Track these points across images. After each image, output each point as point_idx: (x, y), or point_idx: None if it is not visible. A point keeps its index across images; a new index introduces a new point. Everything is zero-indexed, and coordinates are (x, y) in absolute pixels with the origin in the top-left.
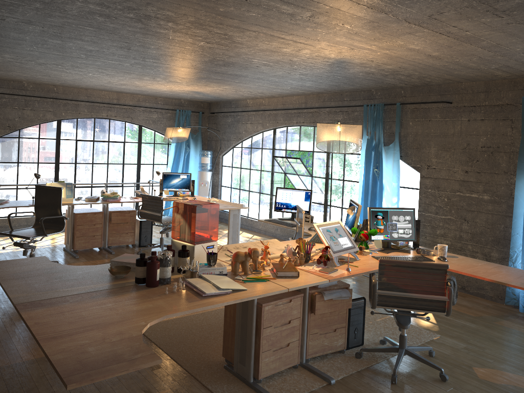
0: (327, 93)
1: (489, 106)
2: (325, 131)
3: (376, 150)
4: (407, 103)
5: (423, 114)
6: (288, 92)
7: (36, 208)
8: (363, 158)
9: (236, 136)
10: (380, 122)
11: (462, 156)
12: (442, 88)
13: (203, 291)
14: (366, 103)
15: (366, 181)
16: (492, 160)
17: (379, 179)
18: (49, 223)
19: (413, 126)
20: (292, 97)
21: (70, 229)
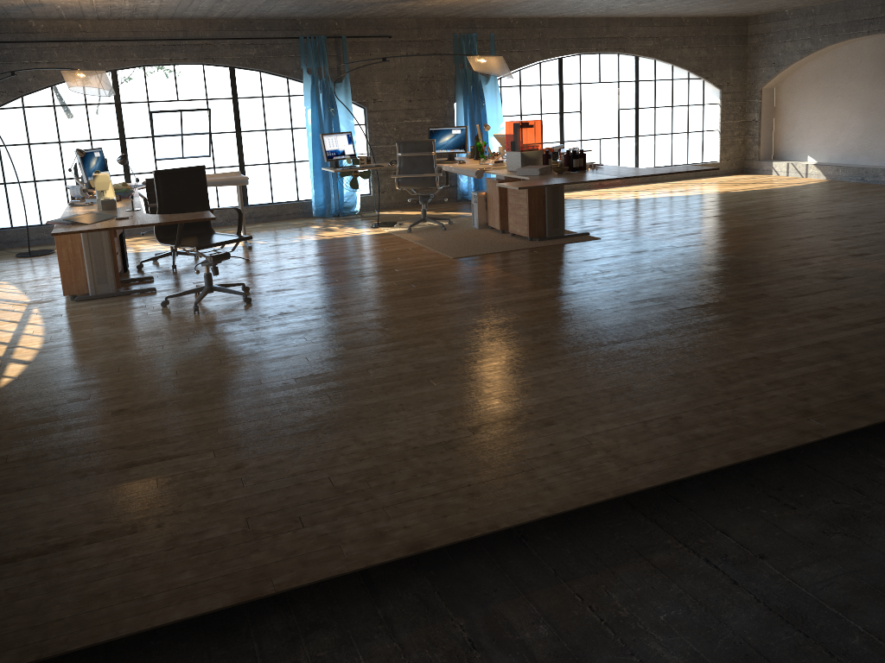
0: (226, 20)
1: (423, 41)
2: (497, 62)
3: (327, 88)
4: (354, 37)
5: (363, 49)
6: (188, 15)
7: (161, 210)
8: (306, 99)
9: (6, 88)
10: (325, 57)
11: (405, 87)
12: (379, 23)
13: (600, 164)
14: (291, 34)
15: (322, 123)
16: (429, 88)
17: (336, 119)
18: (183, 229)
19: (354, 61)
20: (155, 21)
21: (111, 254)
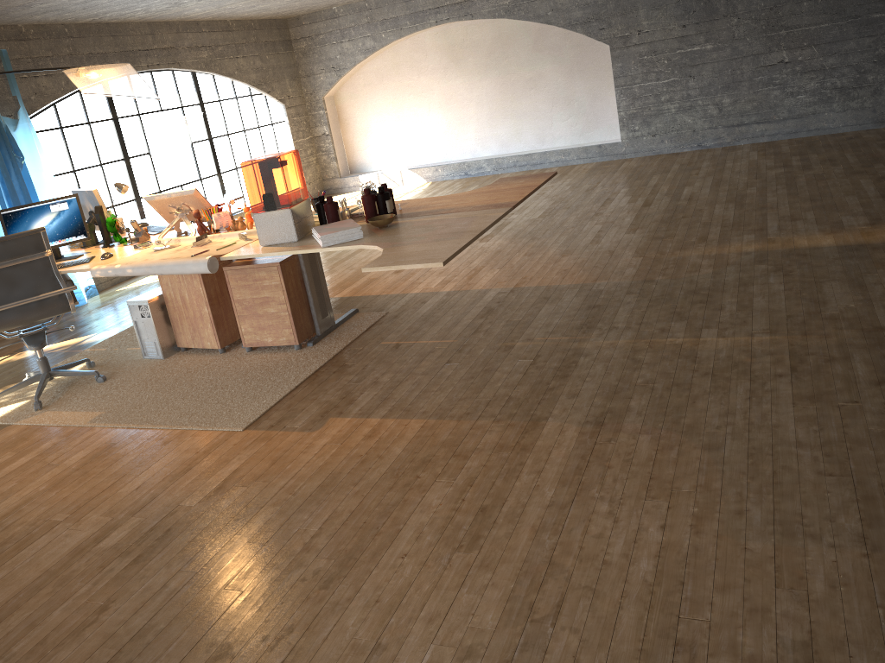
0: None
1: None
2: (131, 73)
3: None
4: None
5: None
6: None
7: None
8: None
9: None
10: None
11: None
12: None
13: None
14: None
15: None
16: None
17: None
18: None
19: None
20: None
21: None
